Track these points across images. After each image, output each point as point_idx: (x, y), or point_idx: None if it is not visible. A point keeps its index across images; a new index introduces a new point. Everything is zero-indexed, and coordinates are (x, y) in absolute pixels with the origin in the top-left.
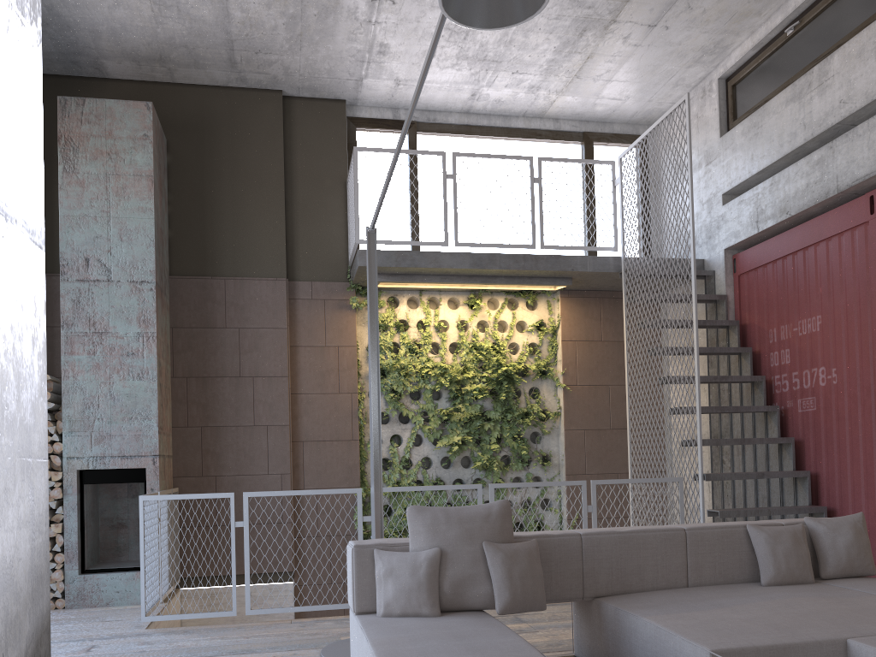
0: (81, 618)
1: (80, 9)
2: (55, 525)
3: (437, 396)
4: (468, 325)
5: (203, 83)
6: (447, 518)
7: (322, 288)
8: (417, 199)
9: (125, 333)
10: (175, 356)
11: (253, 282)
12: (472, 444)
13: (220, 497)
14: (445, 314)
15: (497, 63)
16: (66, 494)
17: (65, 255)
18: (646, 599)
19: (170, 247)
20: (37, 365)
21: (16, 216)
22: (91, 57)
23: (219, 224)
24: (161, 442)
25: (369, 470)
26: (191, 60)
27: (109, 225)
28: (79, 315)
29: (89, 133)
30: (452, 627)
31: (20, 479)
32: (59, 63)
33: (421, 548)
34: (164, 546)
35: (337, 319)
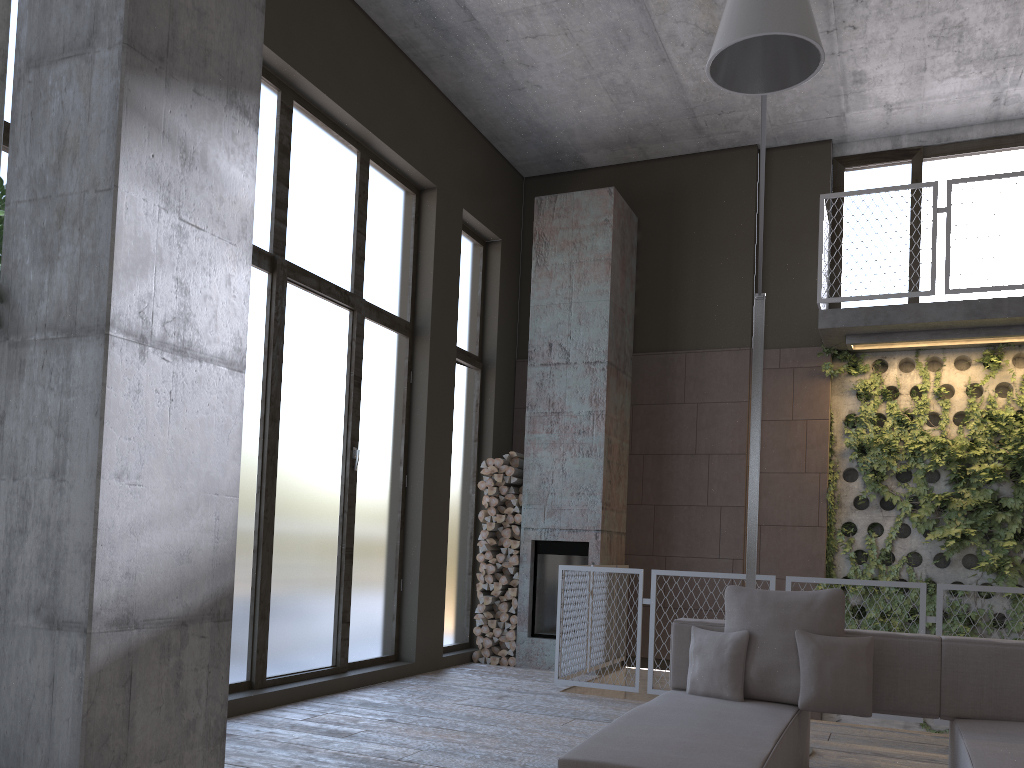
0: (519, 675)
1: (552, 115)
2: (511, 589)
3: (937, 478)
4: (982, 389)
5: (675, 154)
6: (763, 602)
7: (792, 355)
8: (919, 240)
9: (578, 412)
10: (634, 433)
11: (714, 354)
12: (978, 539)
13: (629, 572)
14: (949, 377)
15: (1016, 57)
16: (521, 561)
17: (533, 342)
18: (1011, 727)
19: (635, 325)
20: (229, 441)
21: (212, 356)
22: (570, 153)
23: (683, 296)
24: (605, 518)
25: (839, 562)
26: (657, 135)
27: (570, 310)
28: (541, 396)
29: (558, 226)
30: (731, 709)
31: (203, 505)
32: (546, 164)
33: (732, 630)
34: (598, 619)
35: (807, 389)
